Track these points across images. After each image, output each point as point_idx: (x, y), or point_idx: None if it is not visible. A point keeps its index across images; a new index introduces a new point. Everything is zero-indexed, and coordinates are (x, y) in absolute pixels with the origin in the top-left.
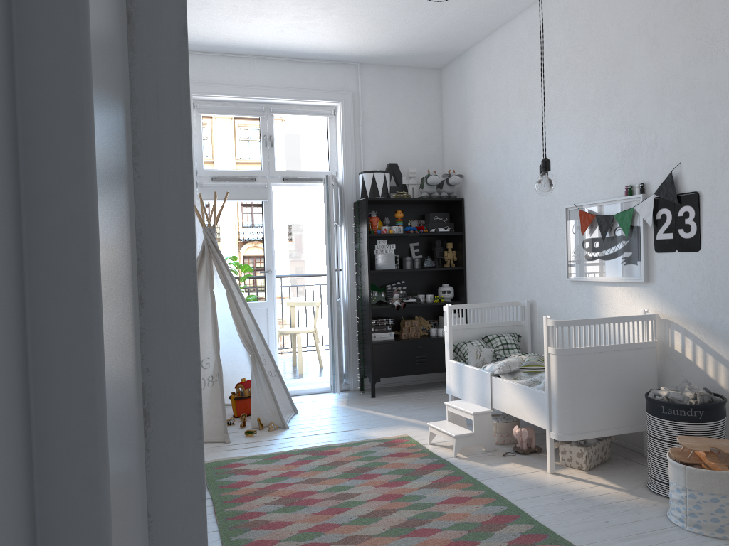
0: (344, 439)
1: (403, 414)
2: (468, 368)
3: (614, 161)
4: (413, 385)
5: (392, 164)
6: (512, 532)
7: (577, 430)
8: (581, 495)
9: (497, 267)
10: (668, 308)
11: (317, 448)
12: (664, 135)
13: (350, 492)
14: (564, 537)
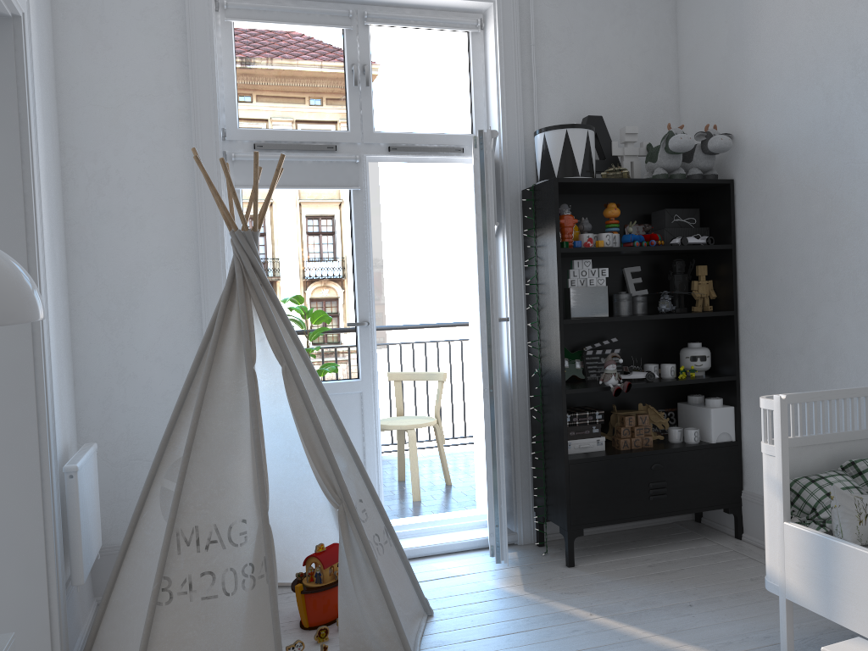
0: None
1: (658, 624)
2: (857, 554)
3: None
4: (632, 532)
5: (593, 118)
6: None
7: None
8: None
9: (829, 311)
10: None
11: None
12: None
13: None
14: None
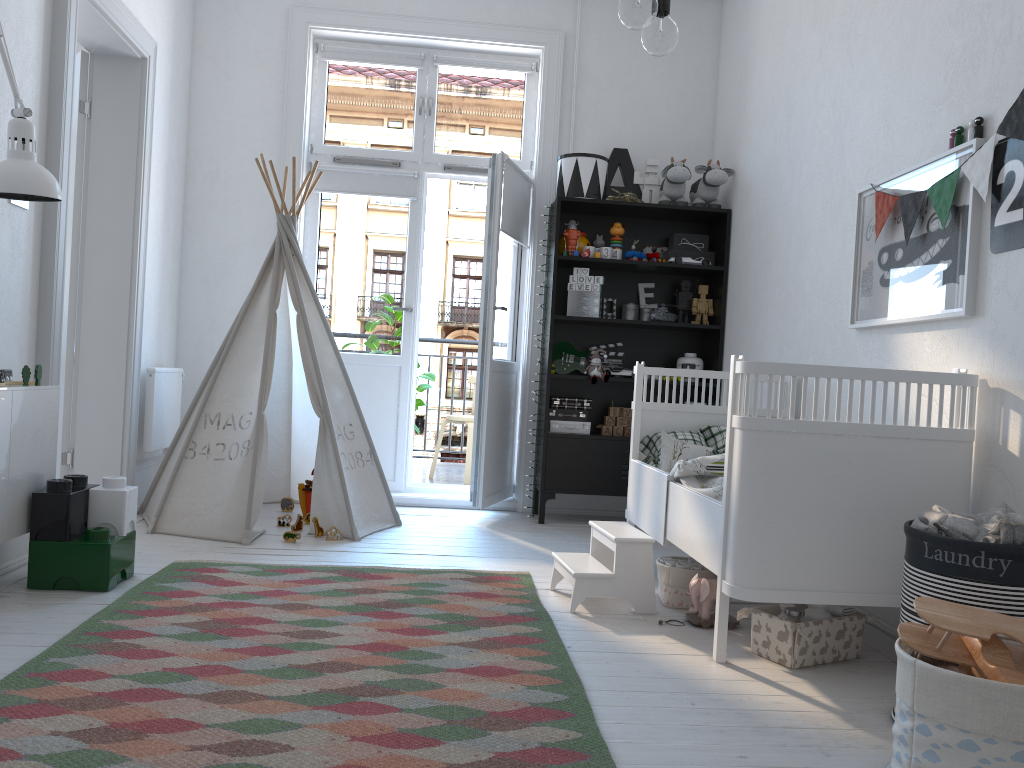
0: (423, 564)
1: (560, 547)
2: (646, 470)
3: (940, 86)
4: (624, 518)
5: (619, 150)
6: (528, 738)
7: (771, 583)
8: (738, 705)
9: (762, 321)
10: (1003, 365)
11: (361, 569)
12: None
13: (328, 631)
14: (623, 766)
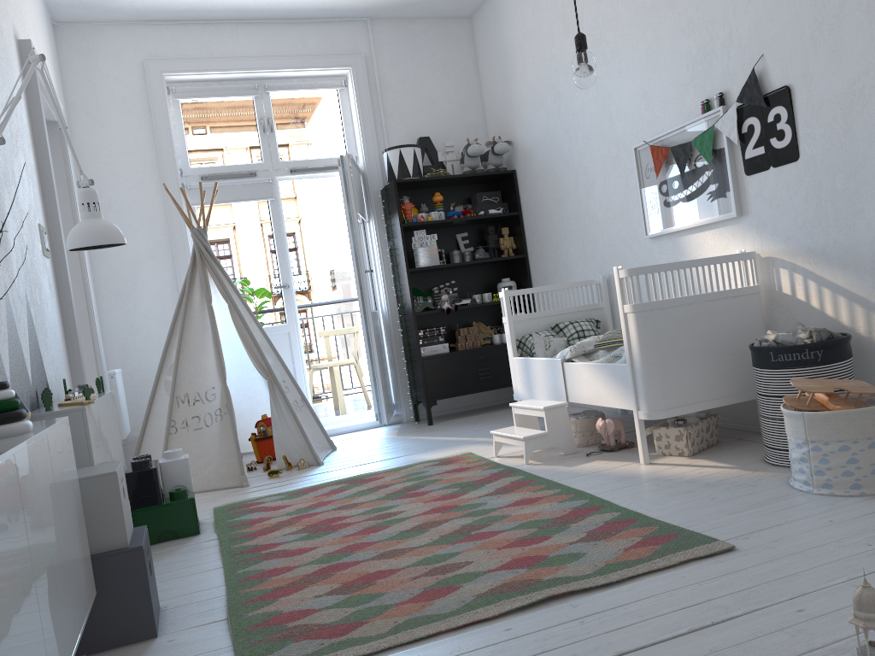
0: (390, 465)
1: (465, 434)
2: (535, 361)
3: (685, 74)
4: (481, 408)
5: (423, 138)
6: (594, 522)
7: (671, 404)
8: (683, 479)
9: (563, 245)
10: (769, 242)
11: (355, 477)
12: (740, 25)
13: (393, 511)
14: (659, 519)
